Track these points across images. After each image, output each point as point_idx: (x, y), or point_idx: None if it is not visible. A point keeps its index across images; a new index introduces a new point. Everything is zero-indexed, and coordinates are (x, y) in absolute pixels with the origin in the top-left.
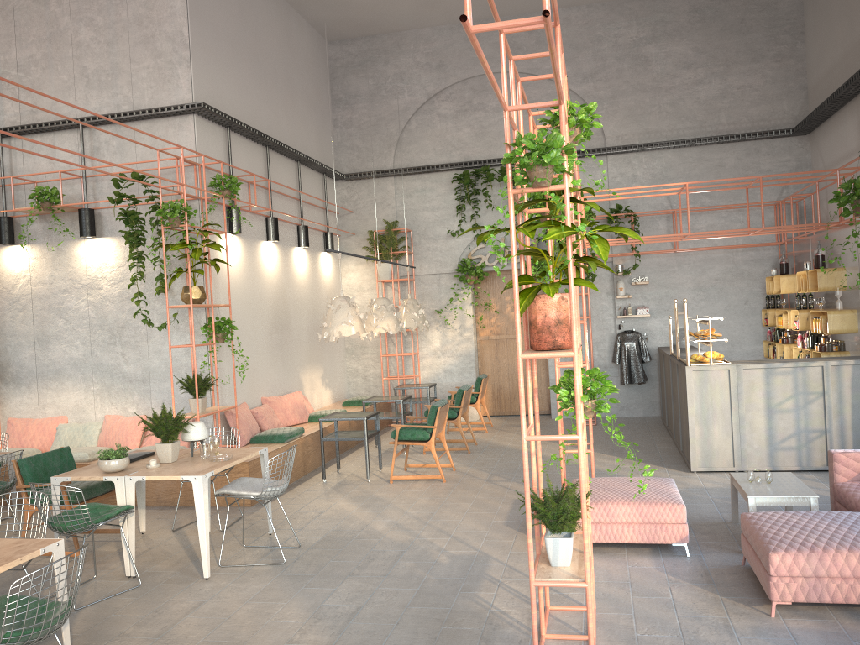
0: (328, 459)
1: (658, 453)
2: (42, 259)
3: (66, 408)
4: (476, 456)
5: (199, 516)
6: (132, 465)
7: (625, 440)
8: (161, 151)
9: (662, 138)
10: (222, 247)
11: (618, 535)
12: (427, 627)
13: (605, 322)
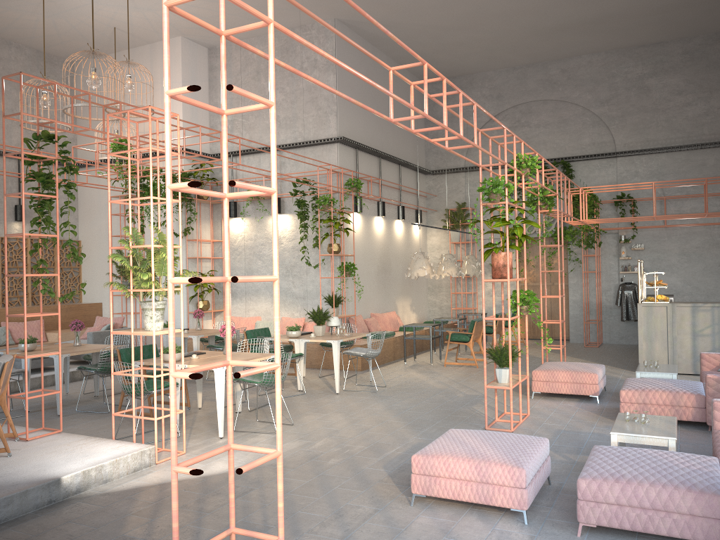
0: (410, 354)
1: (627, 363)
2: (251, 225)
3: (260, 312)
4: None
5: (334, 361)
6: (301, 336)
7: (611, 355)
8: (319, 167)
9: (658, 145)
10: (351, 221)
11: (558, 388)
12: (441, 414)
13: (612, 275)
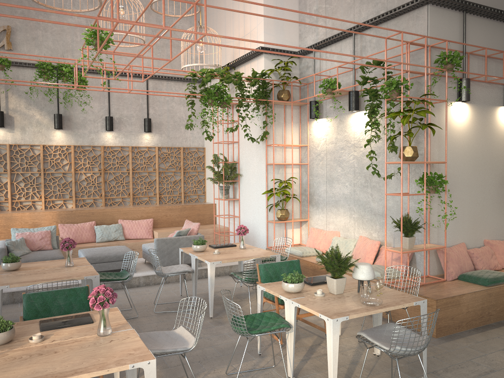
0: None
1: None
2: (332, 127)
3: (339, 227)
4: None
5: (328, 354)
6: (310, 289)
7: None
8: (389, 39)
9: None
10: (432, 113)
11: None
12: None
13: None
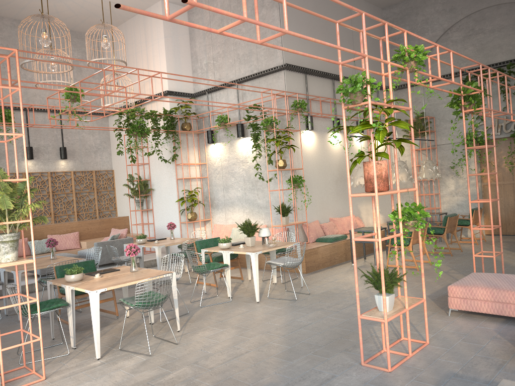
0: (365, 254)
1: None
2: (225, 149)
3: (236, 220)
4: (454, 258)
5: (253, 272)
6: (235, 246)
7: None
8: (263, 92)
9: None
10: (292, 139)
11: (478, 307)
12: (332, 337)
13: None
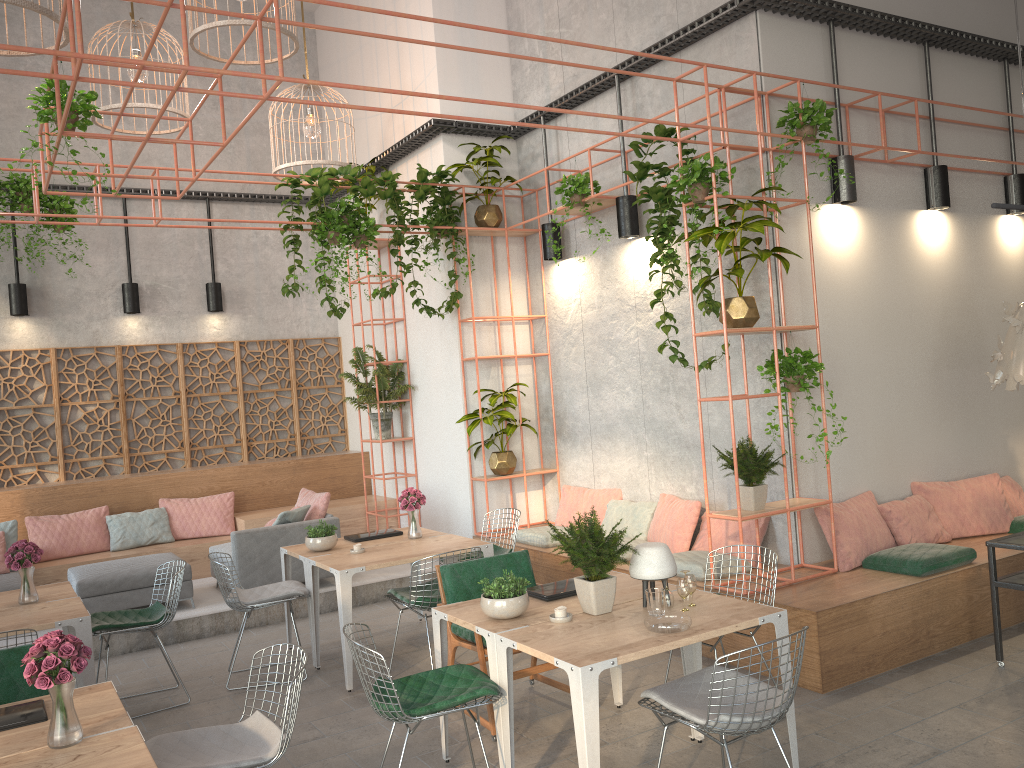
0: None
1: None
2: (590, 274)
3: (620, 479)
4: None
5: (579, 744)
6: (545, 608)
7: None
8: (681, 81)
9: None
10: (777, 225)
11: None
12: None
13: None
